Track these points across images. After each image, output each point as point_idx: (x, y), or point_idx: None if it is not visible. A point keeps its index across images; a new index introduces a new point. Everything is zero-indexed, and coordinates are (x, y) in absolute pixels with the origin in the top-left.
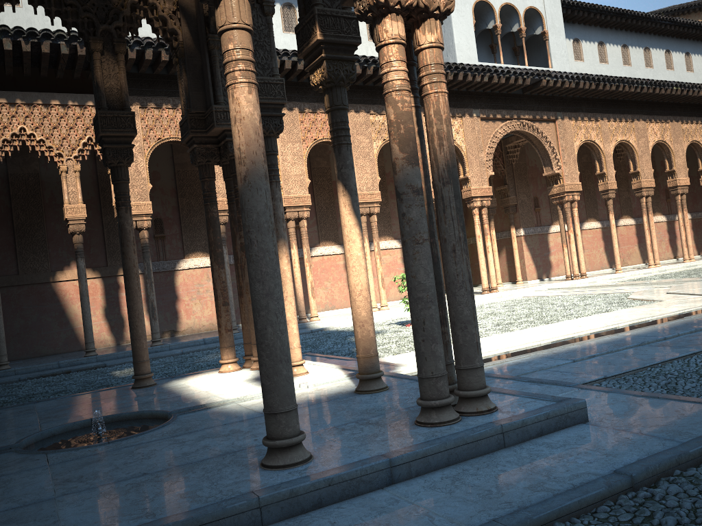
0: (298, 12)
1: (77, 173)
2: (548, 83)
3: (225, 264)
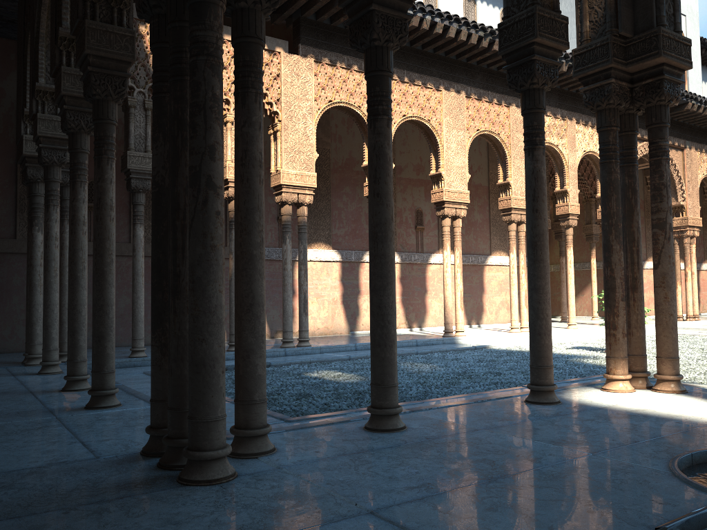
0: None
1: None
2: (691, 107)
3: None
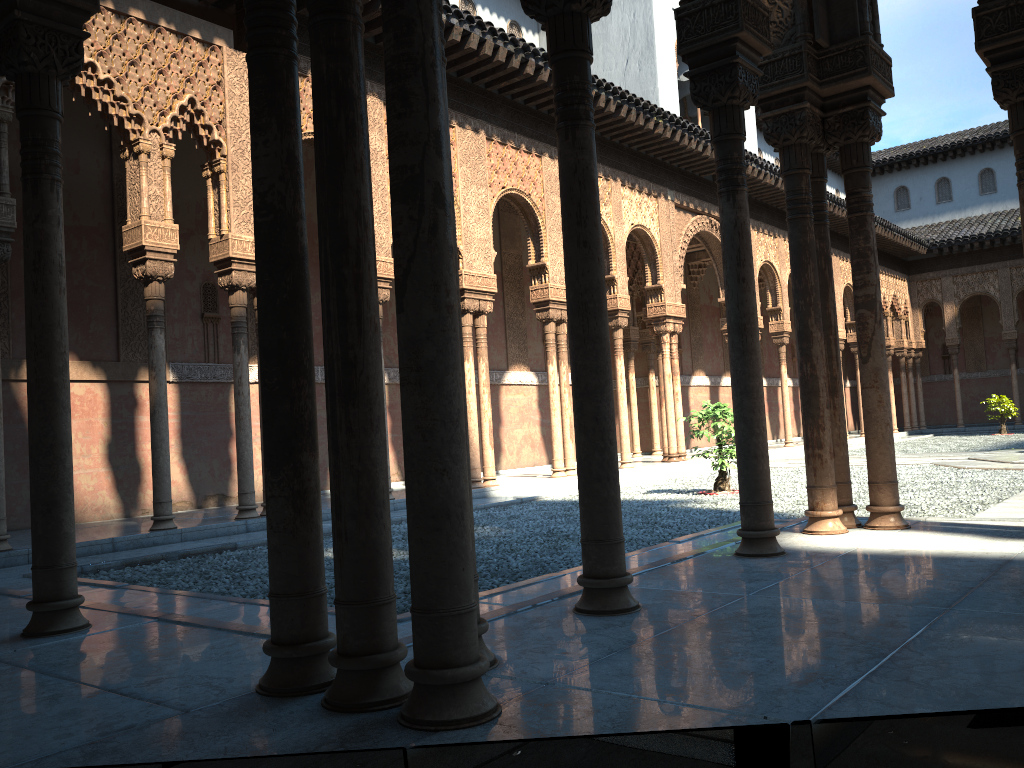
0: None
1: (167, 161)
2: (751, 172)
3: None
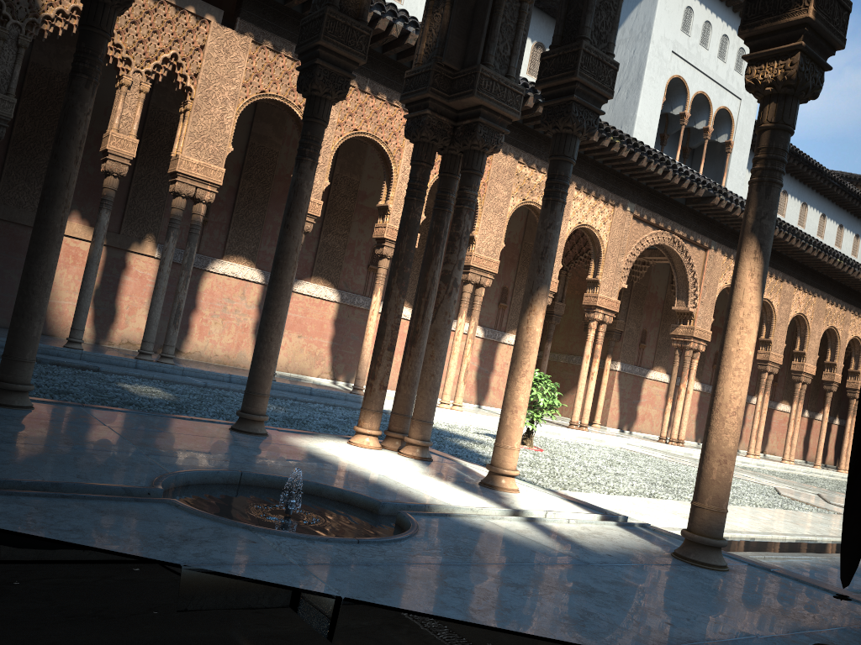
0: None
1: (142, 94)
2: (719, 202)
3: None
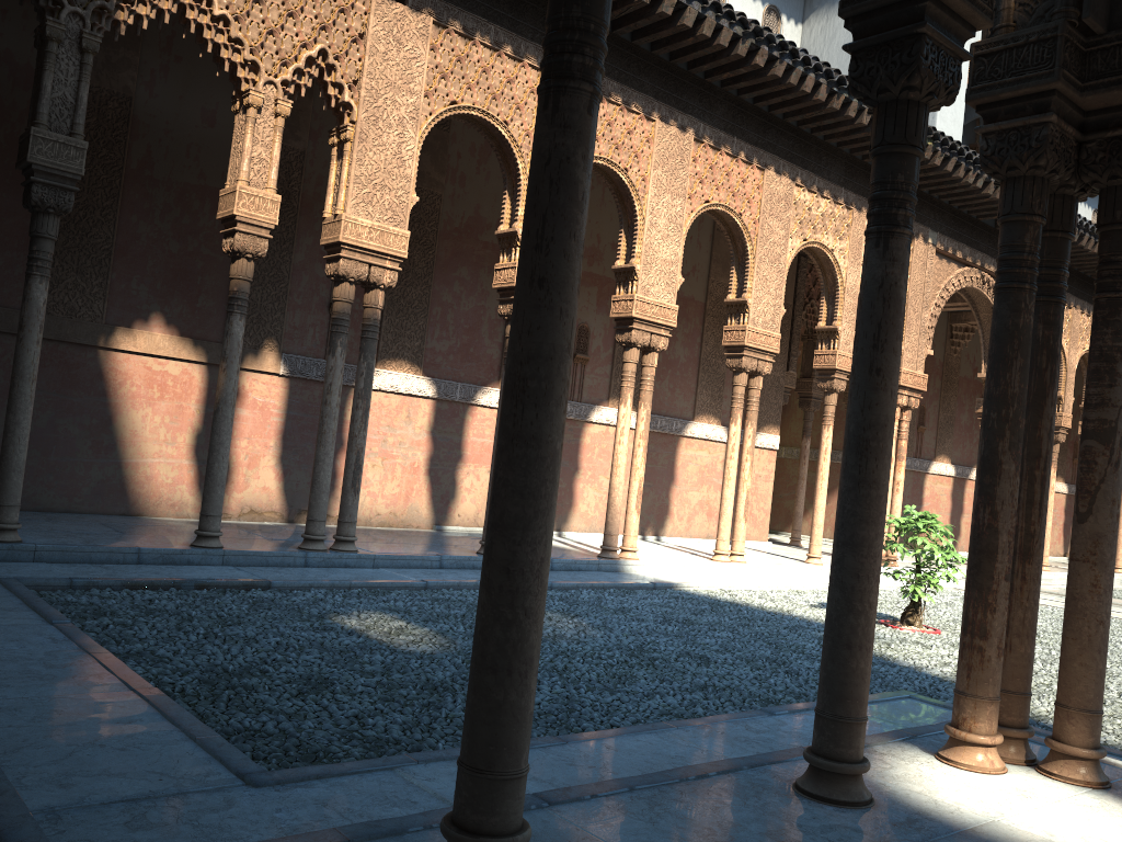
0: None
1: (280, 120)
2: None
3: None
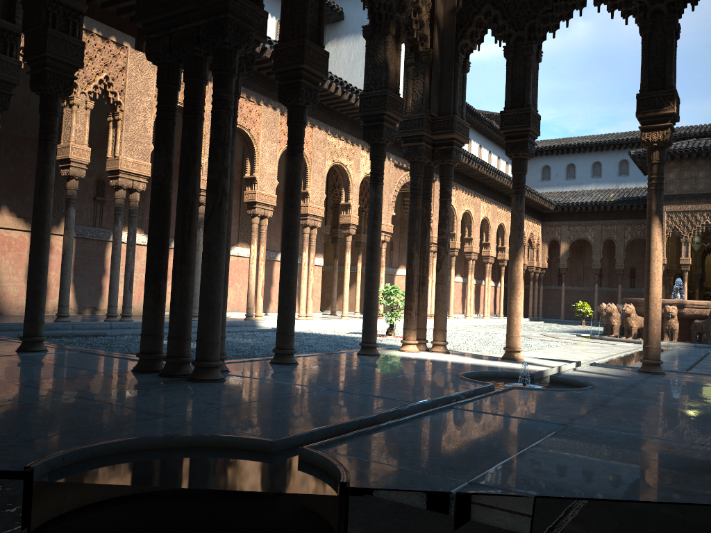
0: (642, 84)
1: (88, 111)
2: None
3: (199, 247)
